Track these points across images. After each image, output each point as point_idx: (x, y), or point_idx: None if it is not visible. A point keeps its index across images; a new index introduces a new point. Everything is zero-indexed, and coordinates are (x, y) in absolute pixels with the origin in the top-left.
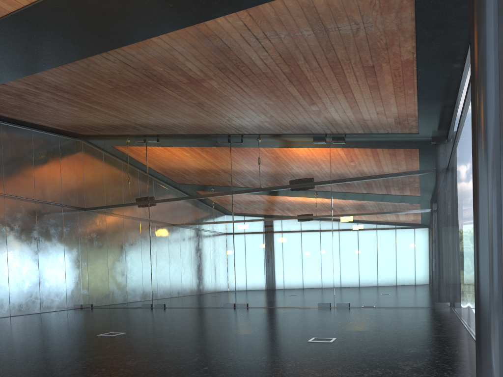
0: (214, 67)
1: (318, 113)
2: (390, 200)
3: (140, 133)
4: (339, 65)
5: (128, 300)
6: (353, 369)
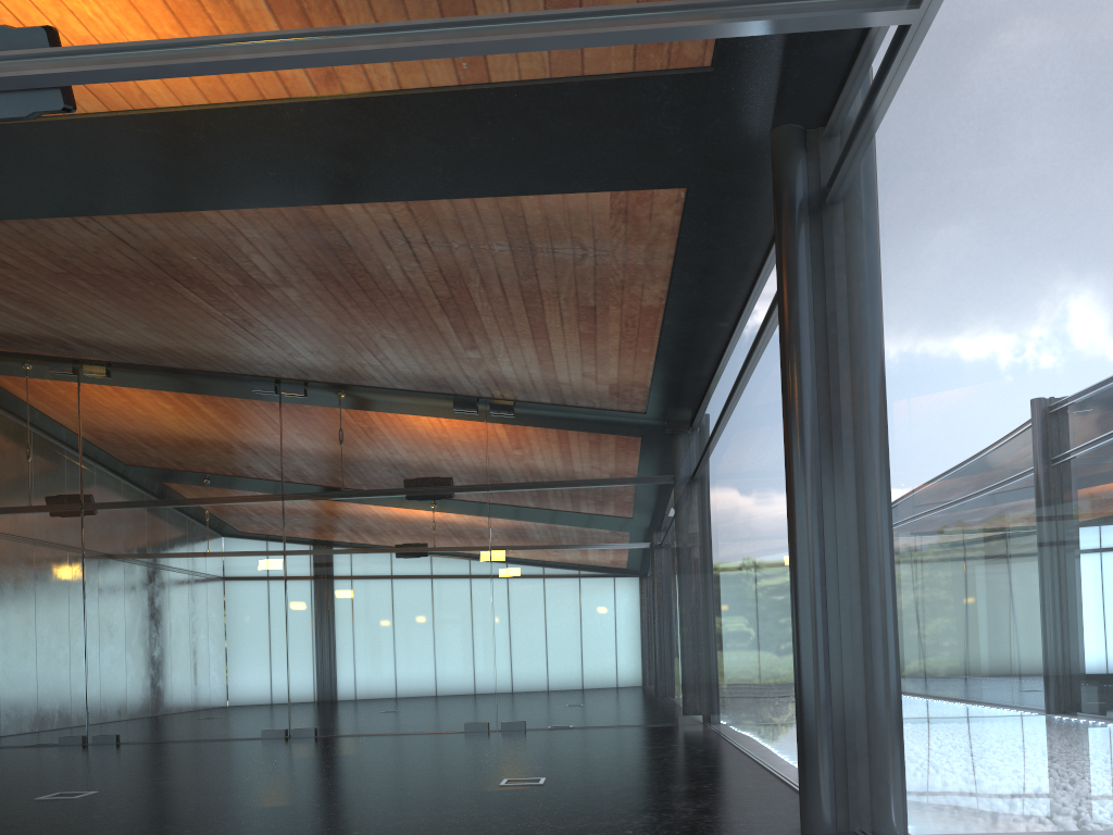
0: (306, 270)
1: (477, 362)
2: (597, 528)
3: (69, 356)
4: (539, 298)
5: (22, 728)
6: (610, 816)
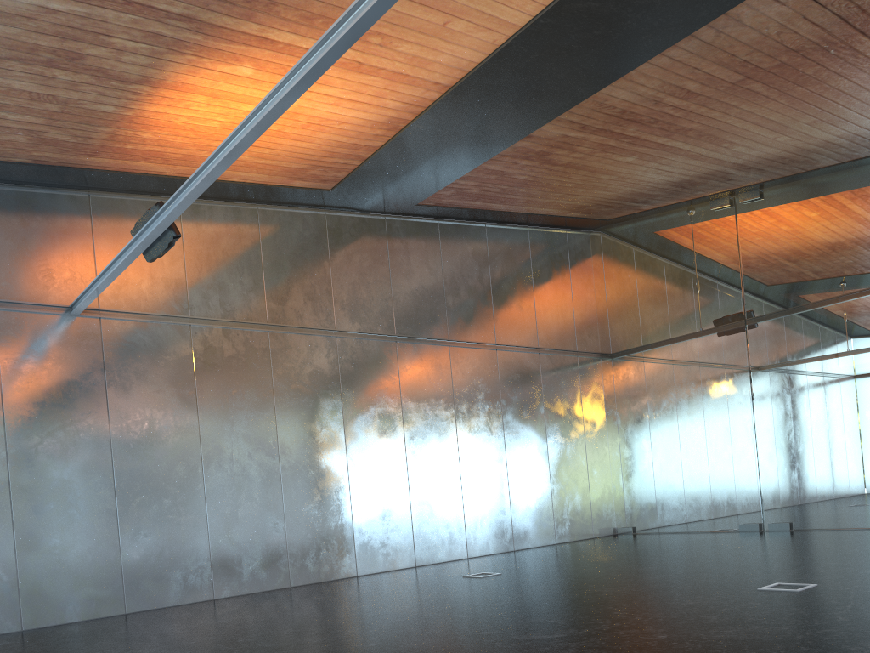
0: None
1: None
2: None
3: (727, 188)
4: None
5: (708, 517)
6: None
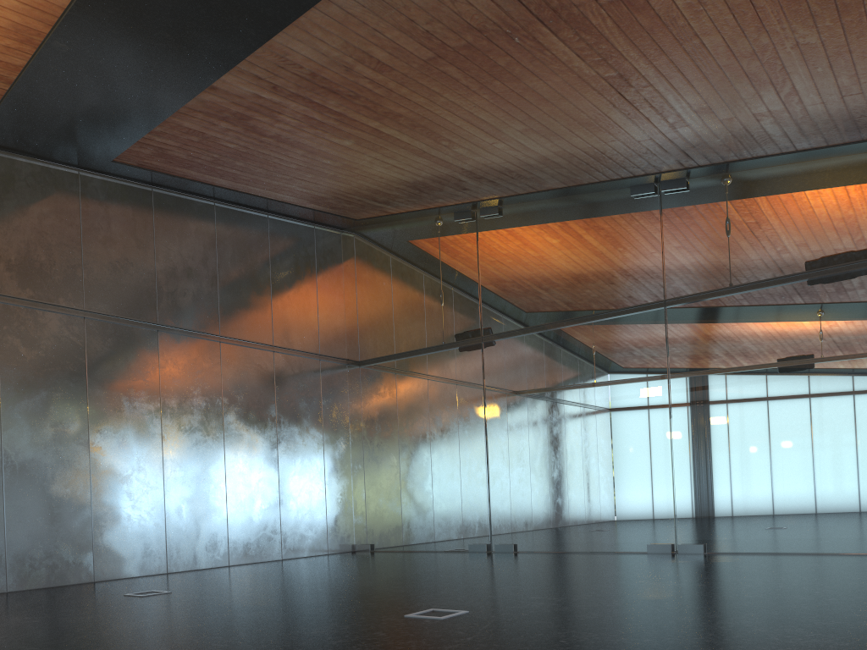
0: None
1: None
2: None
3: (466, 200)
4: None
5: (441, 536)
6: None
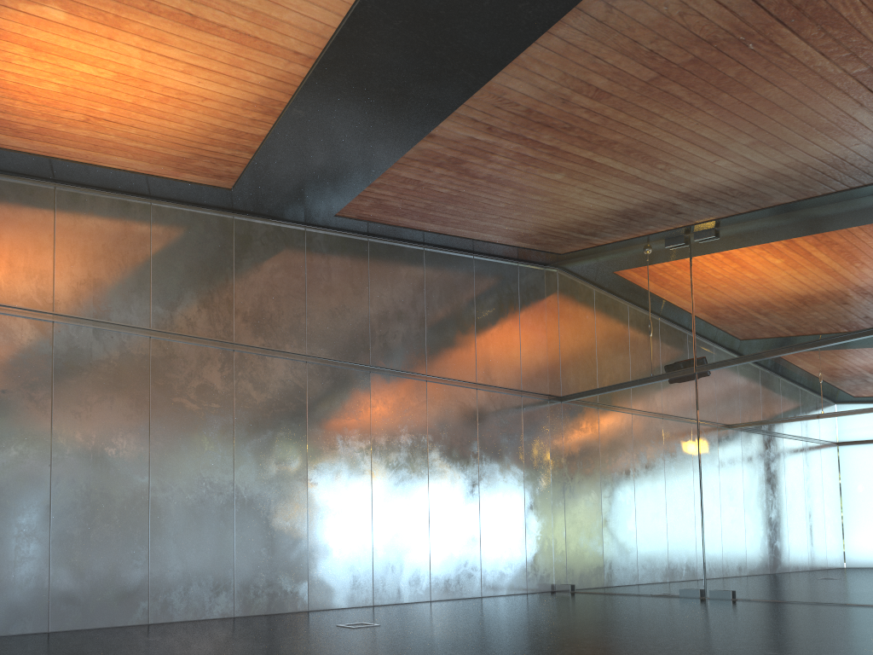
0: None
1: None
2: None
3: (679, 224)
4: None
5: (648, 578)
6: None
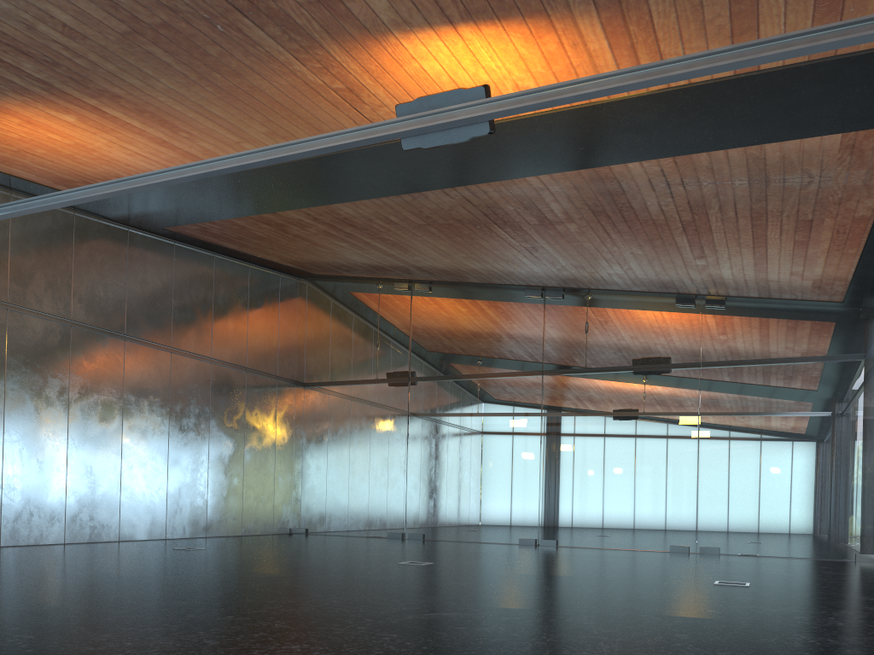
0: (586, 210)
1: (701, 268)
2: (791, 397)
3: (407, 278)
4: (764, 217)
5: (366, 525)
6: (812, 608)
